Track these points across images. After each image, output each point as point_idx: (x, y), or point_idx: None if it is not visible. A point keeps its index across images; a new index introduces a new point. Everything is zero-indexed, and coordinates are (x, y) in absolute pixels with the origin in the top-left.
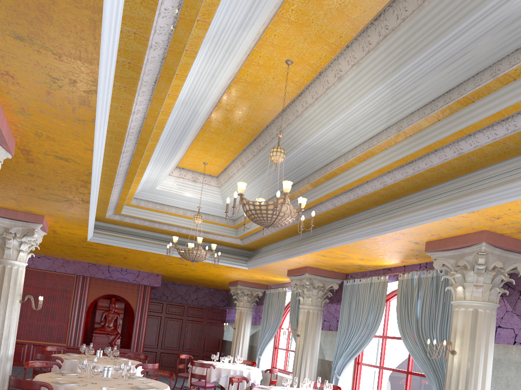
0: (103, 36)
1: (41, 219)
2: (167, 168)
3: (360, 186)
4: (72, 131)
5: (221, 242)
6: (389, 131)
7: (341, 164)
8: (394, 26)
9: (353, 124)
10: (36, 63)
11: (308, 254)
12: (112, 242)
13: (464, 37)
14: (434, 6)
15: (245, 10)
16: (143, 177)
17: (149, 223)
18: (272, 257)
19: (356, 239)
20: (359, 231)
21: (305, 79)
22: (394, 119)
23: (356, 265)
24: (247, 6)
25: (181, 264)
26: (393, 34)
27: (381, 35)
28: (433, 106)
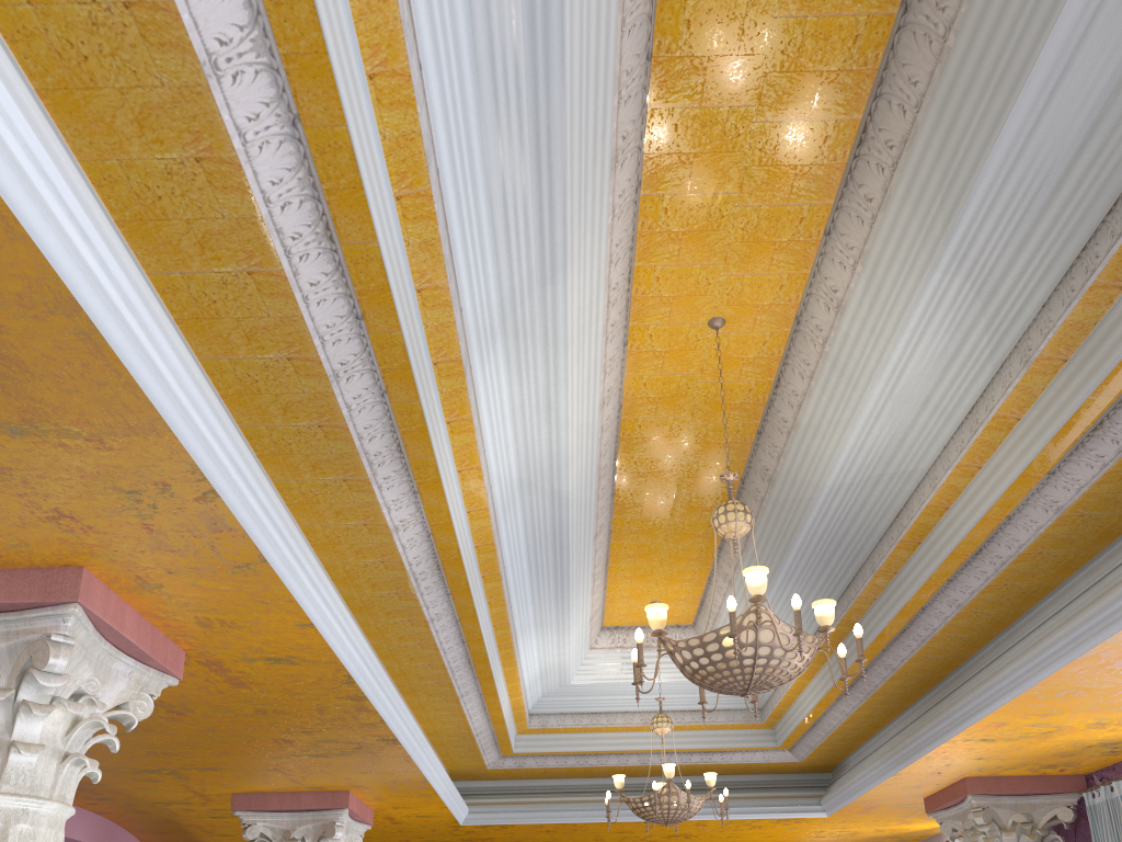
0: (129, 362)
1: (344, 799)
2: (568, 634)
3: (997, 536)
4: (248, 595)
5: (748, 767)
6: (1007, 372)
7: (927, 499)
8: (903, 133)
9: (915, 395)
10: (81, 473)
11: (943, 745)
12: (510, 818)
13: (1086, 58)
14: (972, 32)
15: (534, 239)
16: (530, 667)
17: (576, 759)
18: (866, 773)
19: (1044, 673)
20: (1043, 650)
21: (772, 345)
22: (1006, 340)
23: (1097, 744)
24: (531, 229)
25: (676, 837)
26: (909, 149)
27: (886, 168)
28: (1089, 261)
